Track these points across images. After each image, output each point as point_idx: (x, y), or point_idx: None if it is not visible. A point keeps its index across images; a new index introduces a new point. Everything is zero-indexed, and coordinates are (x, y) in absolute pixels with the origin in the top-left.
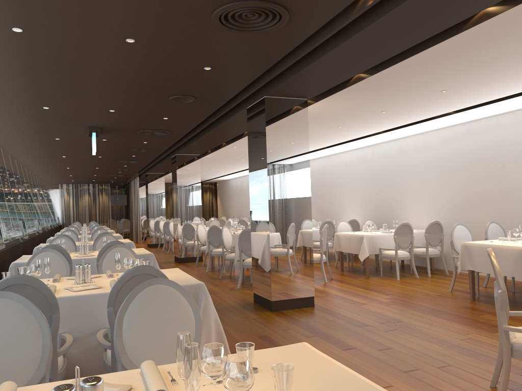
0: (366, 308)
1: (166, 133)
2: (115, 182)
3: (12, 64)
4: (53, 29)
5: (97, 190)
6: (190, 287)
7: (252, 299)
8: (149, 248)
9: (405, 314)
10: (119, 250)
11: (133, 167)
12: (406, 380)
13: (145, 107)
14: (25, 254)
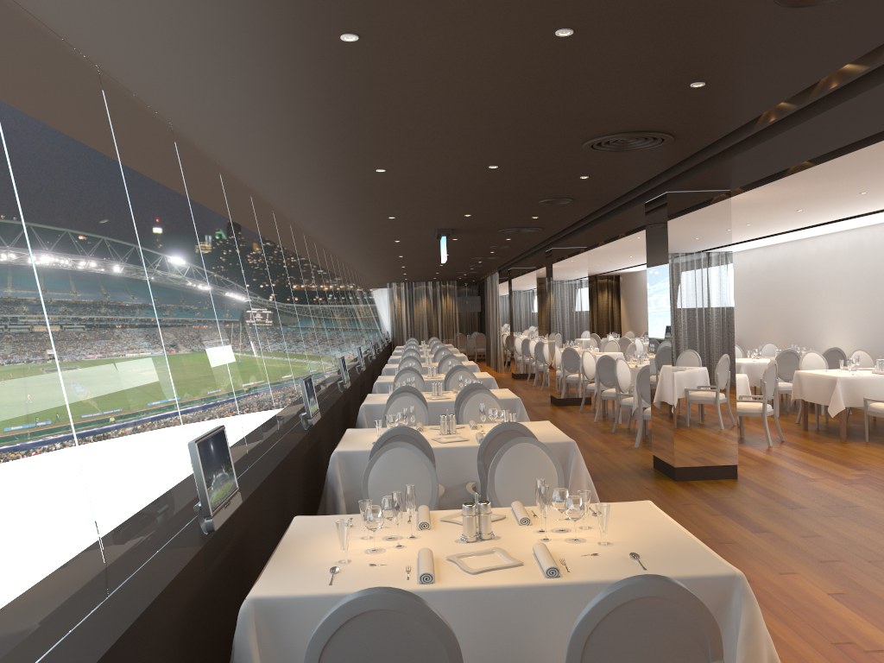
0: (814, 486)
1: (537, 230)
2: (464, 278)
3: (367, 190)
4: (415, 167)
5: (438, 291)
6: (559, 445)
7: (651, 463)
8: (514, 380)
9: (867, 498)
10: (481, 397)
11: (491, 263)
12: (817, 570)
13: (508, 210)
14: (362, 389)
